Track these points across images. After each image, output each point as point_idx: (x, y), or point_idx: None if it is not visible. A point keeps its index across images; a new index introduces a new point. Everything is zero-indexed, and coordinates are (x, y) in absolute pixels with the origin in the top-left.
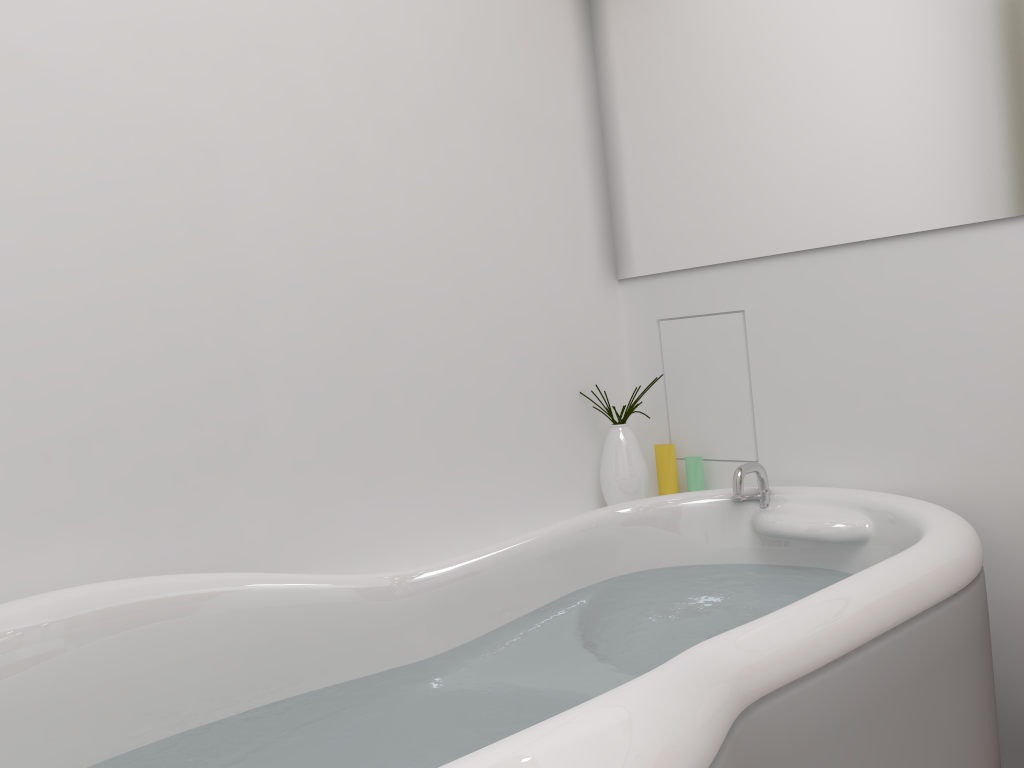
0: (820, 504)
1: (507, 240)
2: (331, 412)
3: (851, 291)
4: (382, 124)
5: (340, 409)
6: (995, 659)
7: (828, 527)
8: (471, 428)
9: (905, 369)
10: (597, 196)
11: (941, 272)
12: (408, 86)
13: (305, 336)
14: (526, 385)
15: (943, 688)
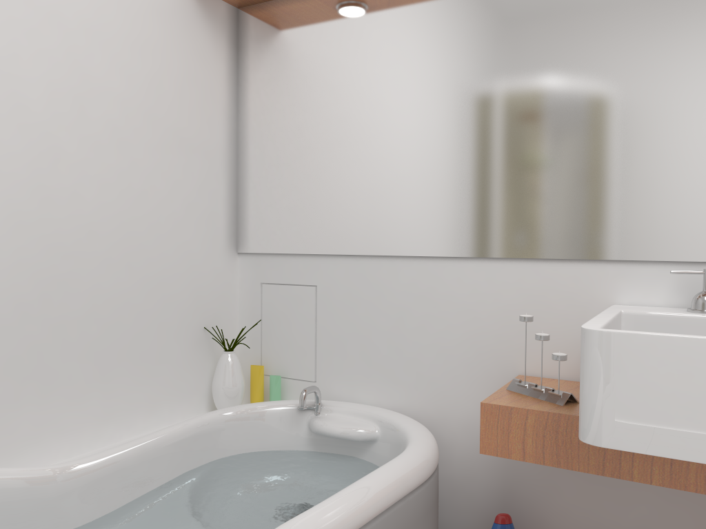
0: (351, 415)
1: (165, 222)
2: (19, 340)
3: (381, 284)
4: (83, 135)
5: (27, 338)
6: (440, 512)
7: (354, 431)
8: (125, 352)
9: (407, 335)
10: (229, 196)
11: (431, 281)
12: (106, 111)
13: (5, 284)
14: (167, 322)
15: None
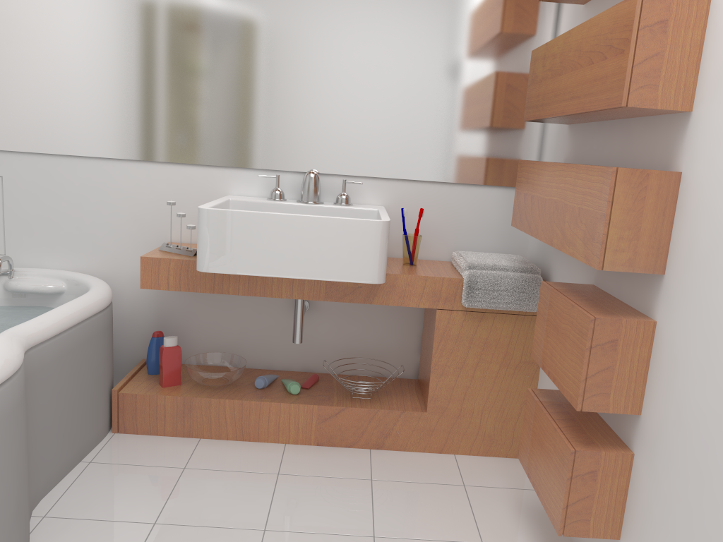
0: (41, 276)
1: None
2: None
3: (62, 177)
4: None
5: None
6: (114, 340)
7: (46, 287)
8: None
9: (85, 216)
10: None
11: (104, 176)
12: None
13: None
14: None
15: (95, 345)
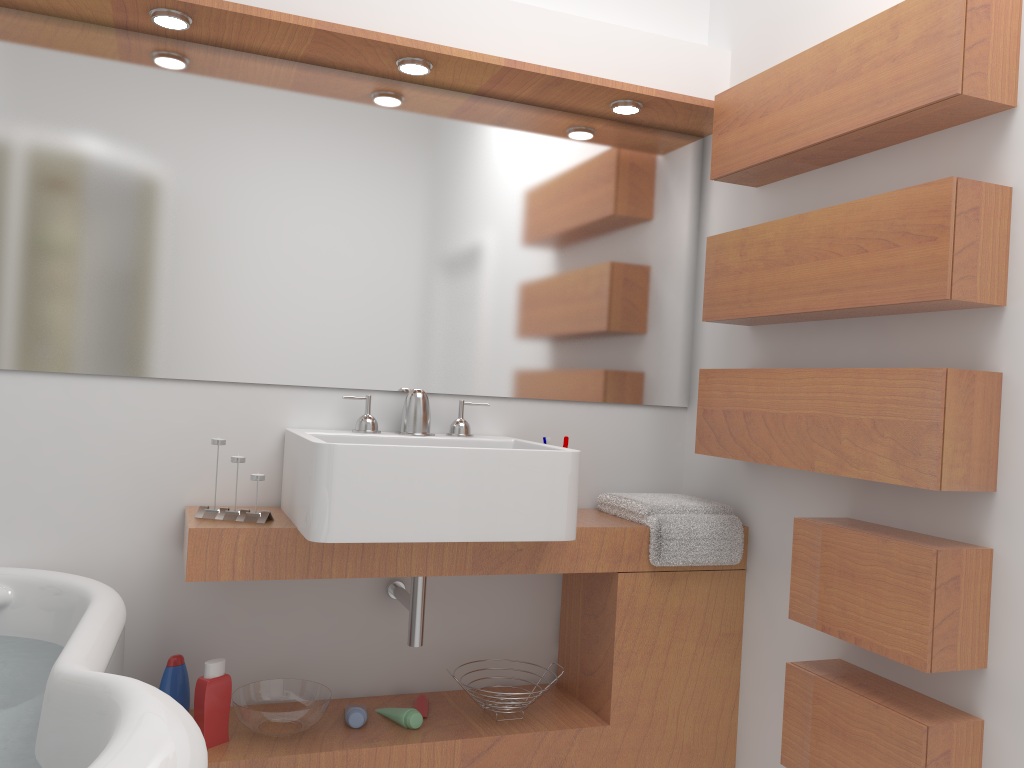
0: None
1: None
2: None
3: None
4: None
5: None
6: None
7: None
8: None
9: (37, 471)
10: None
11: (77, 404)
12: None
13: None
14: None
15: None
